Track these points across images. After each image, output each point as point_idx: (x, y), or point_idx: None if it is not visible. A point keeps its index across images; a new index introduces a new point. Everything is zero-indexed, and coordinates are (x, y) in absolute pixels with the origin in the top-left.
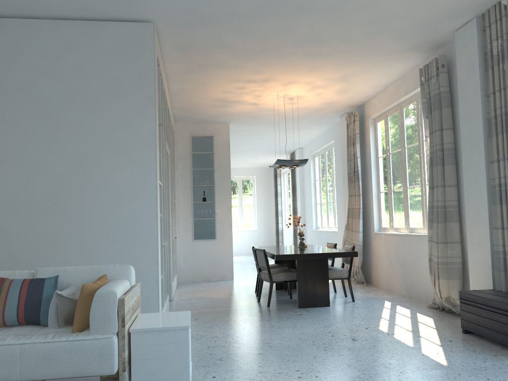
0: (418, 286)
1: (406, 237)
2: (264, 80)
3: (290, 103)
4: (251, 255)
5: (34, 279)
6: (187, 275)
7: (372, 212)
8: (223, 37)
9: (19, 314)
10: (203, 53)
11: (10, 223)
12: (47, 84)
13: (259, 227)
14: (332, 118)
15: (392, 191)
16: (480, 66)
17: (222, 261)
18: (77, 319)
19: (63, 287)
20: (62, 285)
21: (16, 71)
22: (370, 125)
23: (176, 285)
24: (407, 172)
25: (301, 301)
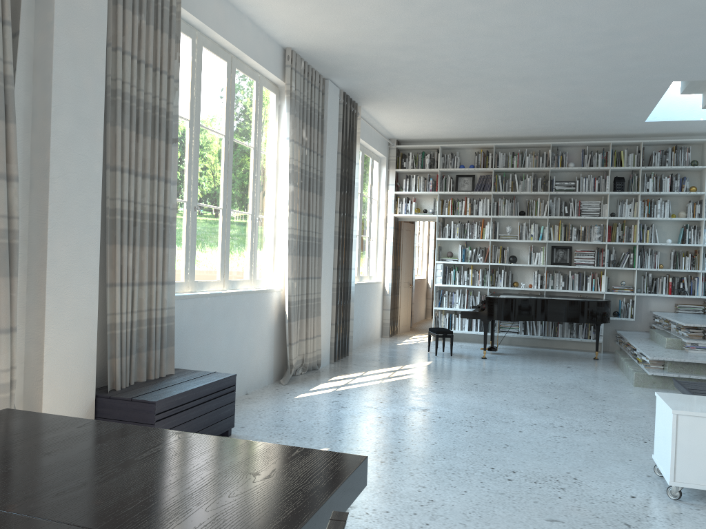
0: None
1: None
2: None
3: None
4: None
5: None
6: None
7: None
8: None
9: None
10: None
11: None
12: None
13: None
14: None
15: None
16: None
17: None
18: None
19: None
20: None
21: None
22: None
23: None
24: None
25: None
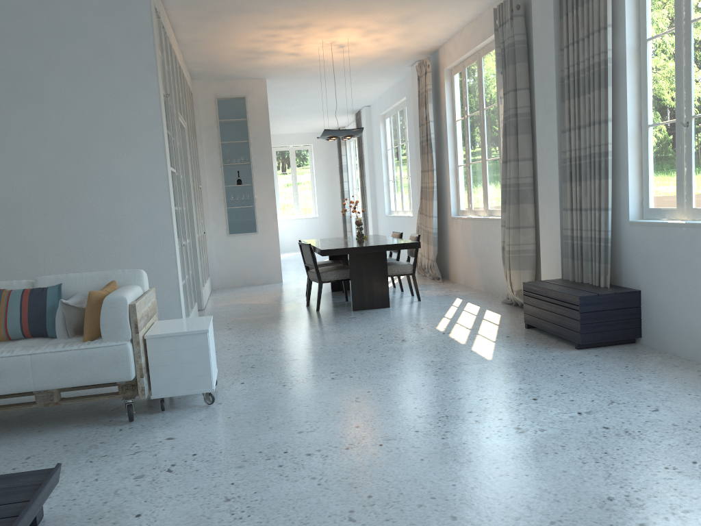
0: (495, 279)
1: (483, 222)
2: (301, 26)
3: (342, 52)
4: None
5: (35, 289)
6: (223, 279)
7: (449, 191)
8: None
9: (23, 327)
10: None
11: None
12: (19, 52)
13: (320, 213)
14: (400, 68)
15: (471, 164)
16: (555, 11)
17: (267, 260)
18: (87, 328)
19: (68, 297)
20: (66, 295)
21: None
22: (446, 79)
23: (210, 292)
24: (485, 141)
25: (356, 303)
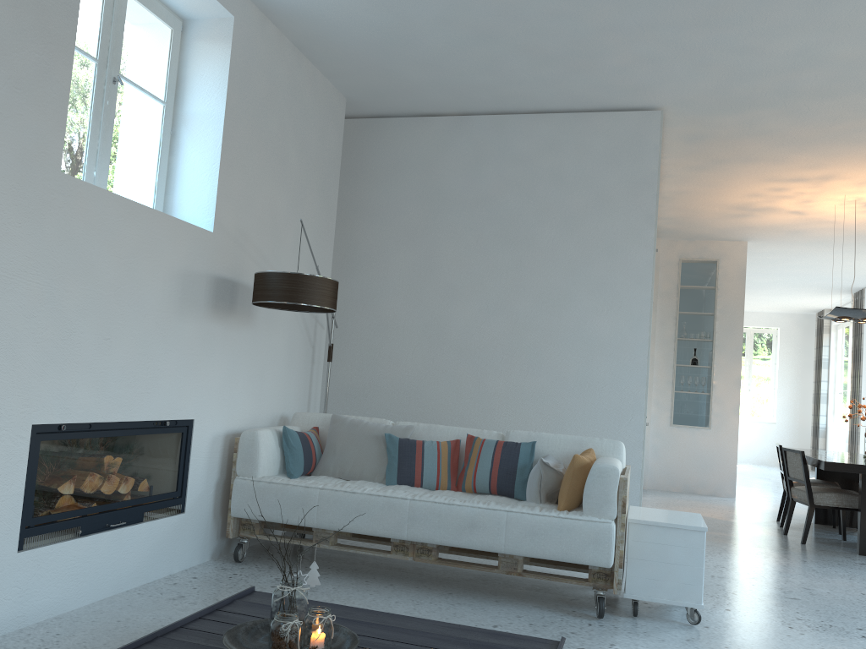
0: None
1: None
2: (822, 178)
3: None
4: (761, 465)
5: (508, 442)
6: (657, 479)
7: None
8: (764, 123)
9: (491, 481)
10: (725, 144)
11: (459, 372)
12: (516, 198)
13: (779, 418)
14: None
15: None
16: None
17: (717, 465)
18: (565, 496)
19: (538, 457)
20: (537, 455)
21: (479, 182)
22: None
23: None
24: None
25: (865, 544)
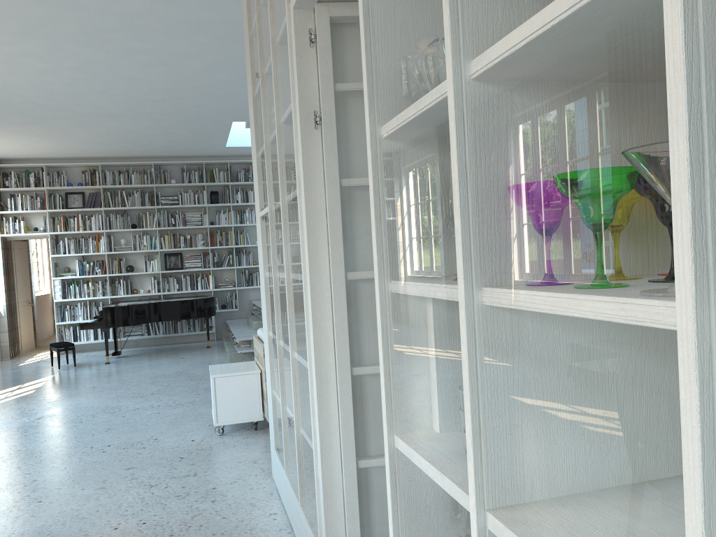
0: None
1: None
2: None
3: None
4: None
5: None
6: None
7: None
8: None
9: None
10: None
11: None
12: None
13: None
14: None
15: None
16: None
17: None
18: None
19: None
20: None
21: None
22: None
23: None
24: None
25: None
